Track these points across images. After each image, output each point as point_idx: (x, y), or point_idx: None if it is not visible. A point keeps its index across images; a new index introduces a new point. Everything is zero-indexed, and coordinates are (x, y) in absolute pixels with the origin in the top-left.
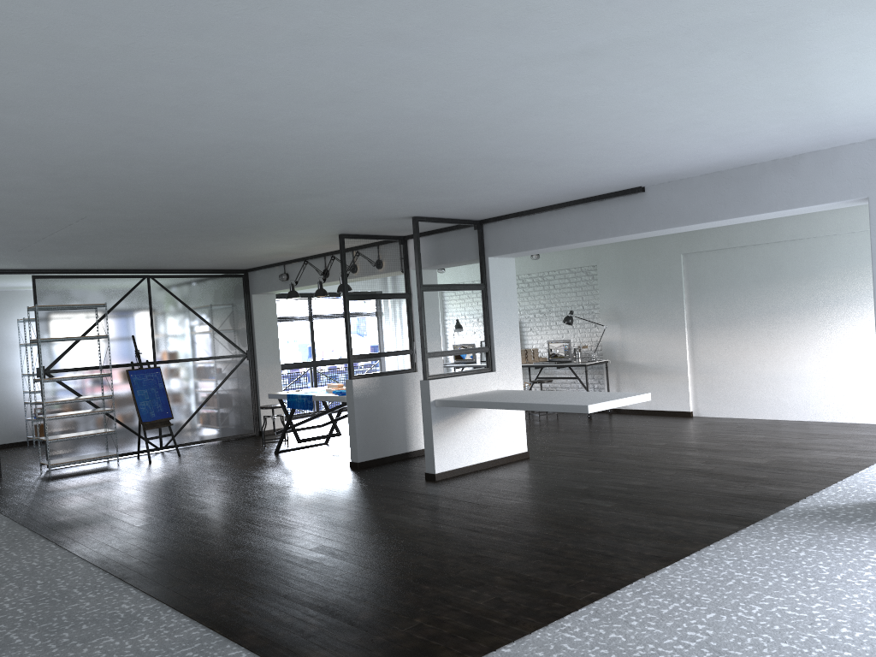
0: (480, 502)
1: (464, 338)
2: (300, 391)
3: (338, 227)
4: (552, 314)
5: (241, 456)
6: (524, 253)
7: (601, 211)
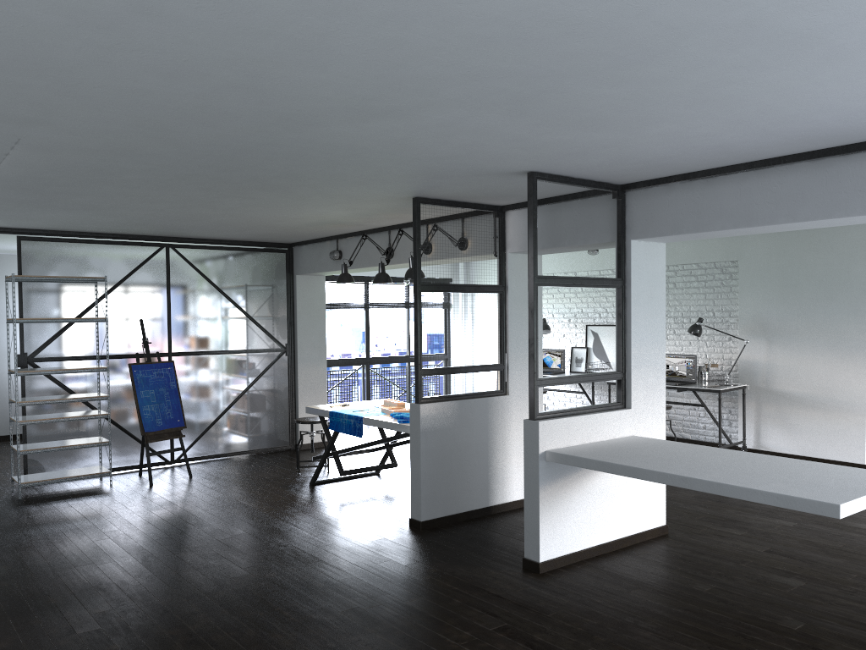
0: (628, 644)
1: (549, 341)
2: (347, 406)
3: (413, 186)
4: (669, 320)
5: (267, 486)
6: (688, 237)
7: (845, 172)
